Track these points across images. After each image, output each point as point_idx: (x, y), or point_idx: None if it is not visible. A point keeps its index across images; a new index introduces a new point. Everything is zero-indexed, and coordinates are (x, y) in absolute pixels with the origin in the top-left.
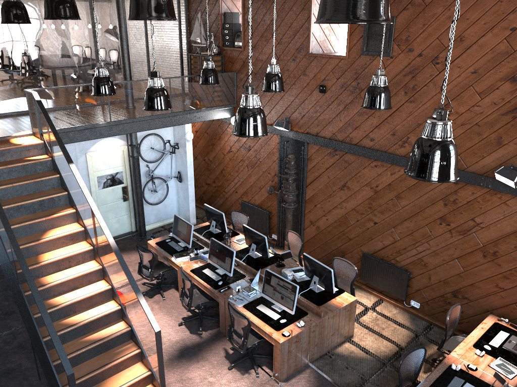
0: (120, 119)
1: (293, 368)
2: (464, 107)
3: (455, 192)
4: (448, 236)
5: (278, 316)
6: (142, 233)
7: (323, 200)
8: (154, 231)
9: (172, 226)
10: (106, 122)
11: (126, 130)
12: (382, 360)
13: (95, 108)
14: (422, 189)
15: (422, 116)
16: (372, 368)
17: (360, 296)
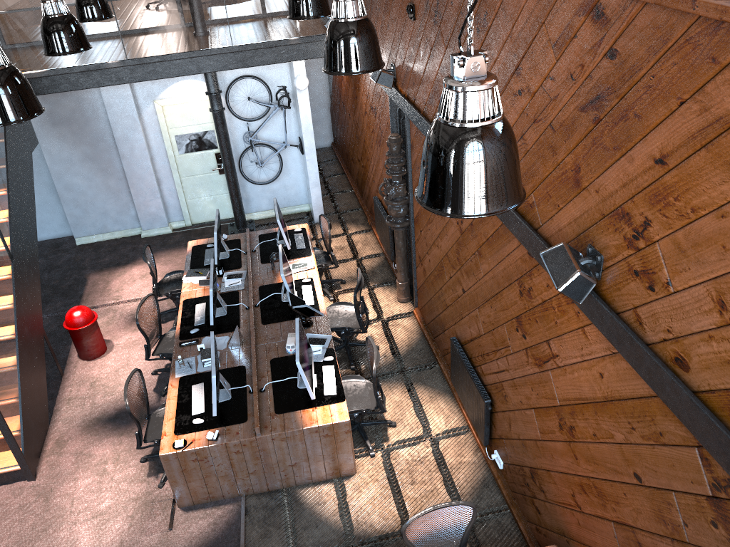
0: (142, 56)
1: (203, 495)
2: (537, 77)
3: (530, 273)
4: (525, 359)
5: (202, 410)
6: (237, 223)
7: (425, 226)
8: (264, 222)
9: (293, 218)
10: (119, 60)
11: (159, 73)
12: (352, 538)
13: (98, 39)
14: (499, 250)
15: None
16: (323, 544)
17: (439, 409)
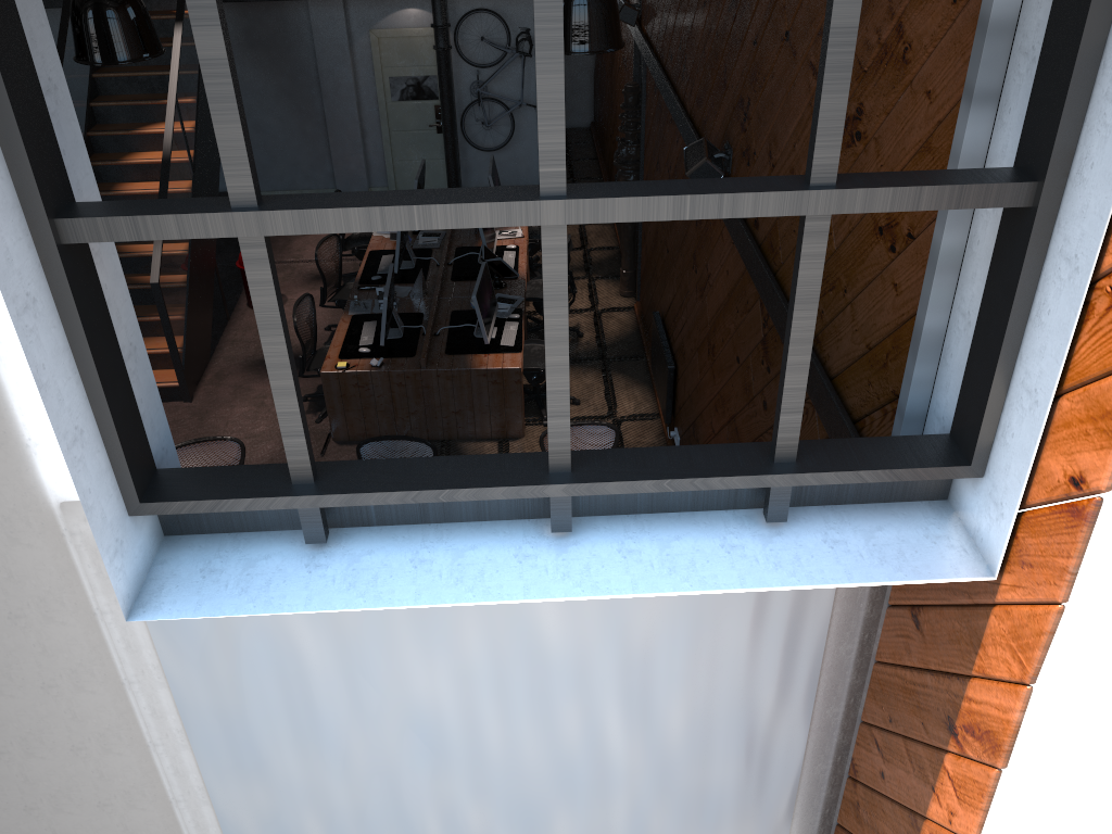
0: None
1: (360, 431)
2: None
3: None
4: (695, 297)
5: (370, 343)
6: None
7: None
8: None
9: None
10: None
11: None
12: None
13: None
14: None
15: (693, 5)
16: None
17: (632, 396)
